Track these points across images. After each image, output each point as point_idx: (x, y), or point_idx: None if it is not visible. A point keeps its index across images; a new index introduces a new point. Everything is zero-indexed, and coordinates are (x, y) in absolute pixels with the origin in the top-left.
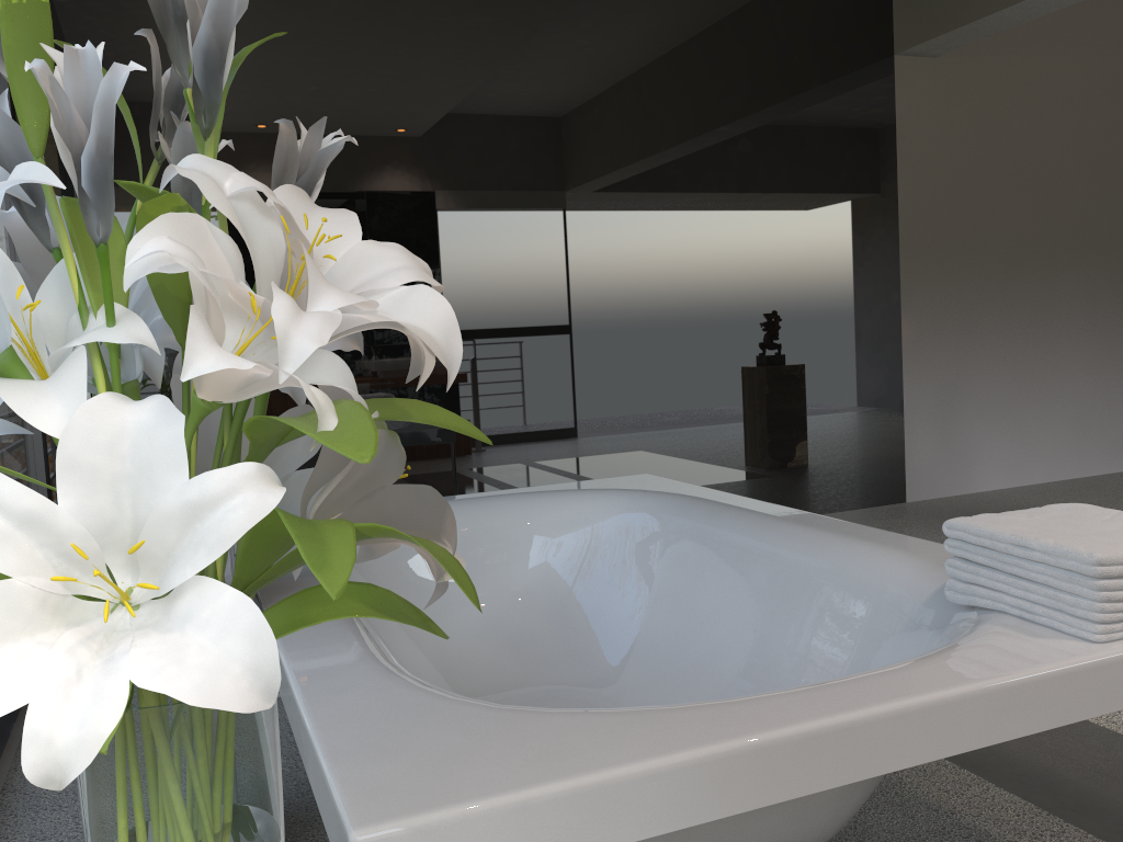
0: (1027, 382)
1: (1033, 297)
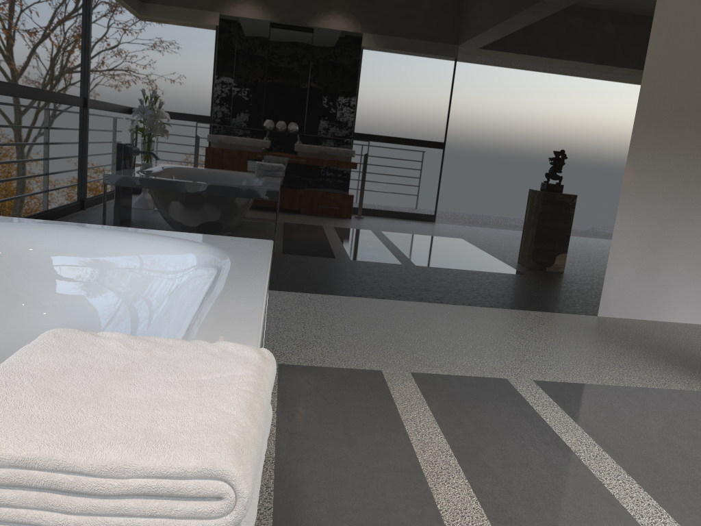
0: None
1: None
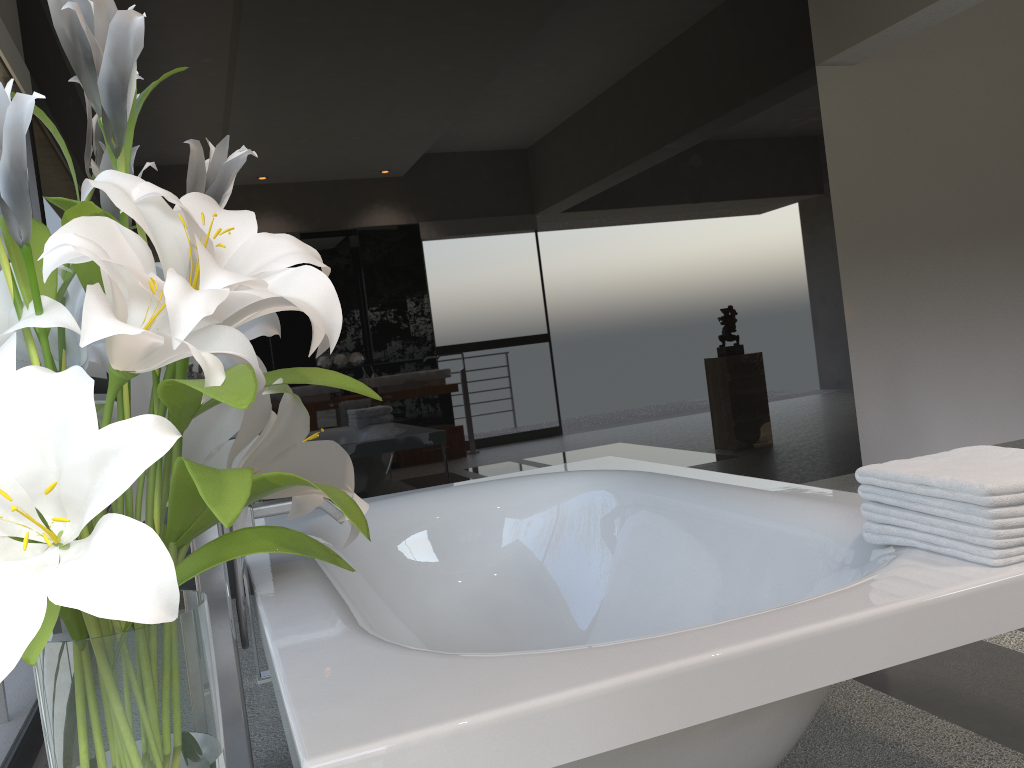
0: (967, 352)
1: (966, 274)
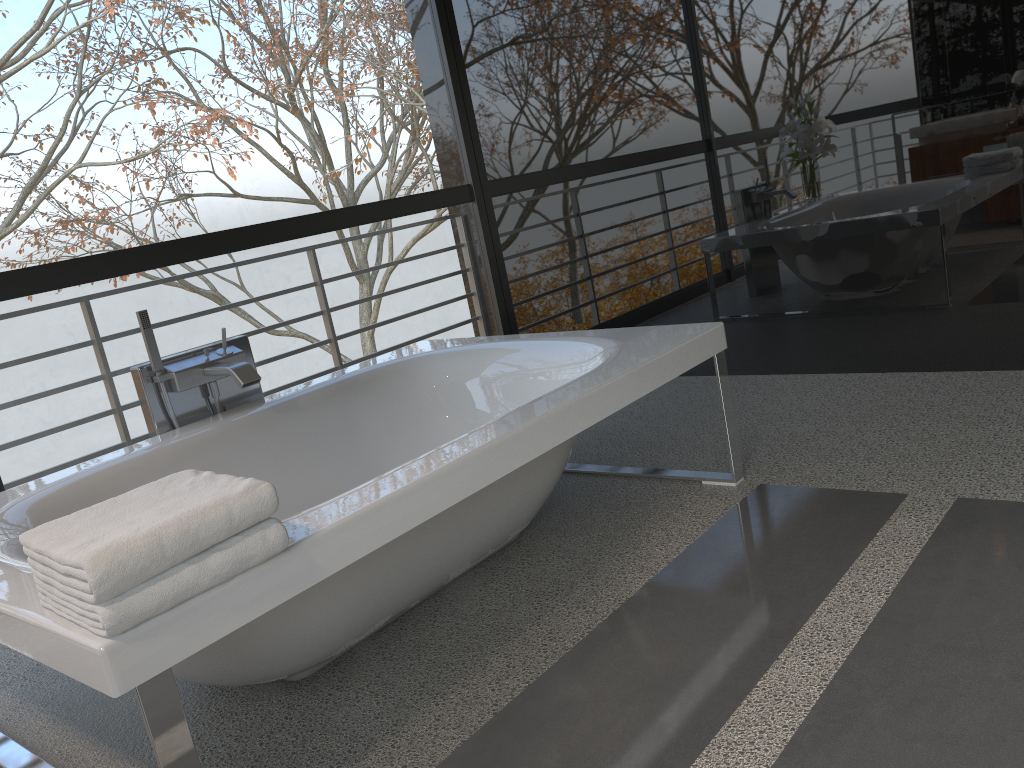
0: None
1: None
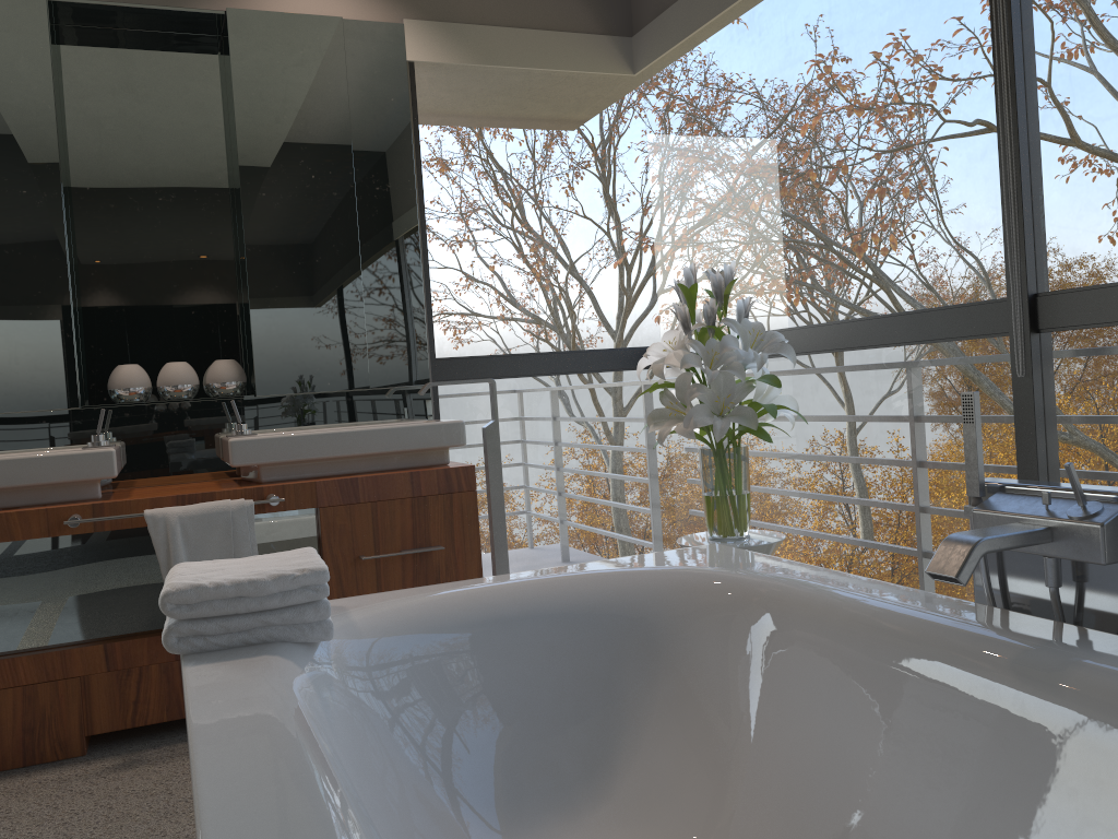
0: None
1: None
